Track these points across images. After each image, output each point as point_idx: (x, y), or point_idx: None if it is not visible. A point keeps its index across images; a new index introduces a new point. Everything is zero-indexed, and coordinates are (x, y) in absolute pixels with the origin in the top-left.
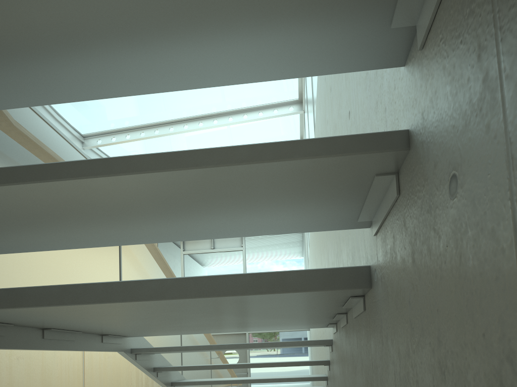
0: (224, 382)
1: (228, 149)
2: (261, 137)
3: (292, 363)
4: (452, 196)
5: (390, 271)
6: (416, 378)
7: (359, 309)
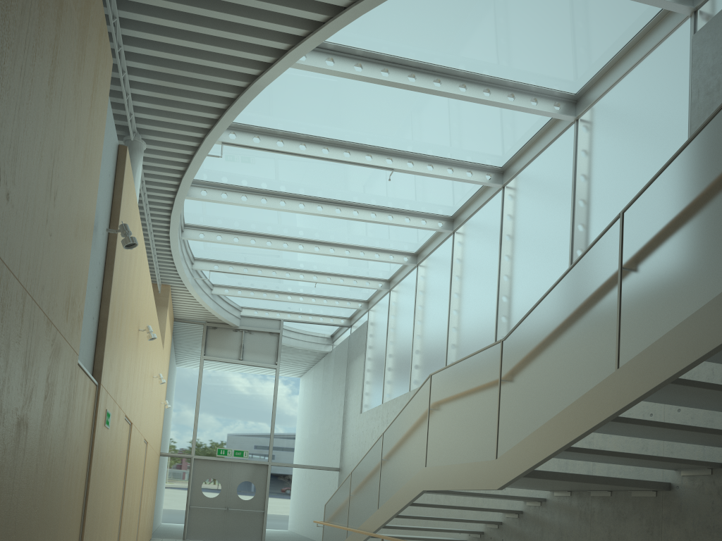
0: (431, 518)
1: (687, 460)
2: (356, 268)
3: (499, 510)
4: None
5: (696, 491)
6: (713, 521)
7: (646, 494)
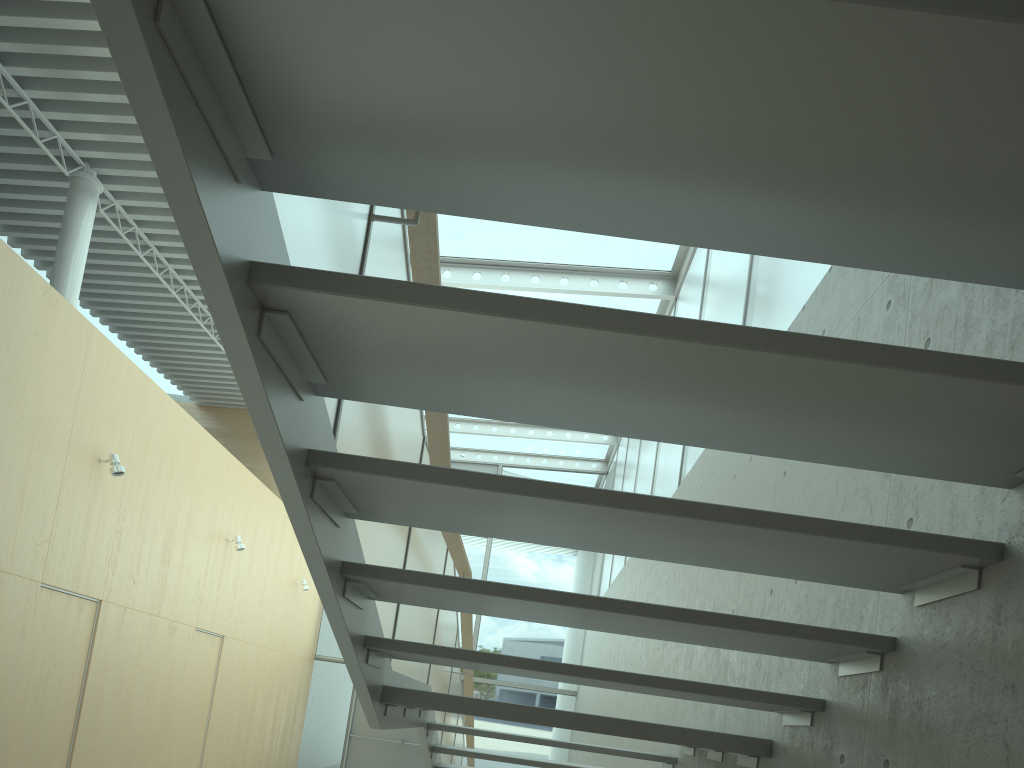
0: None
1: (722, 687)
2: None
3: None
4: (840, 763)
5: (793, 762)
6: None
7: (749, 763)
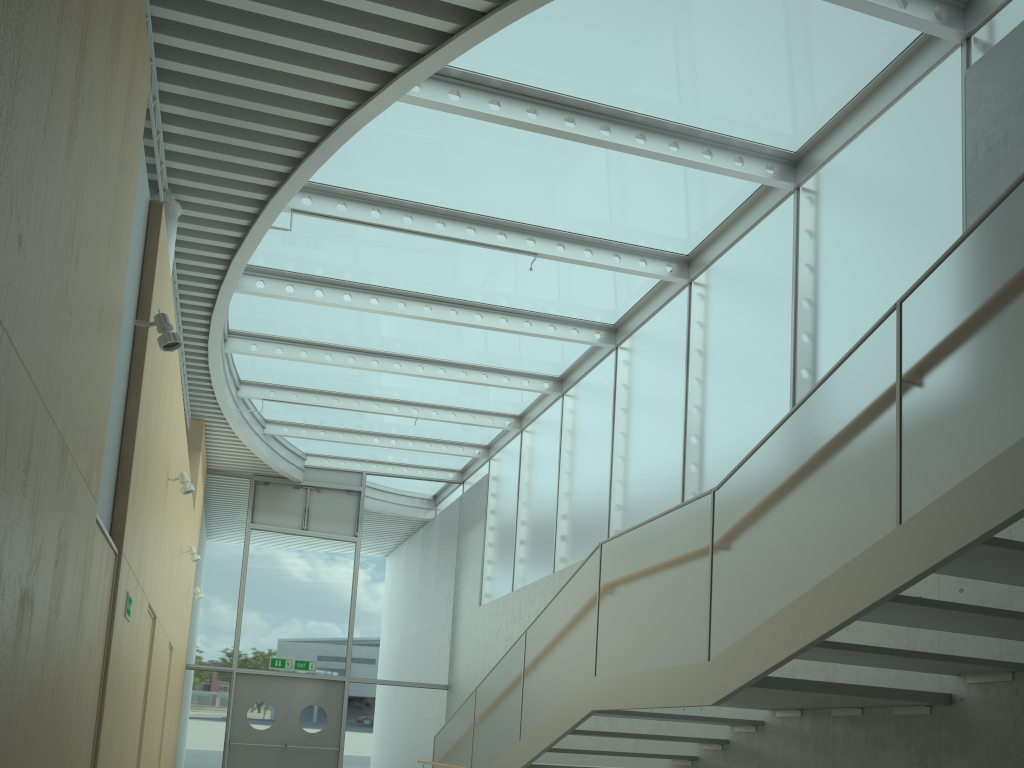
0: (598, 752)
1: (981, 659)
2: (475, 398)
3: (696, 738)
4: None
5: (991, 704)
6: (1018, 747)
7: (916, 711)
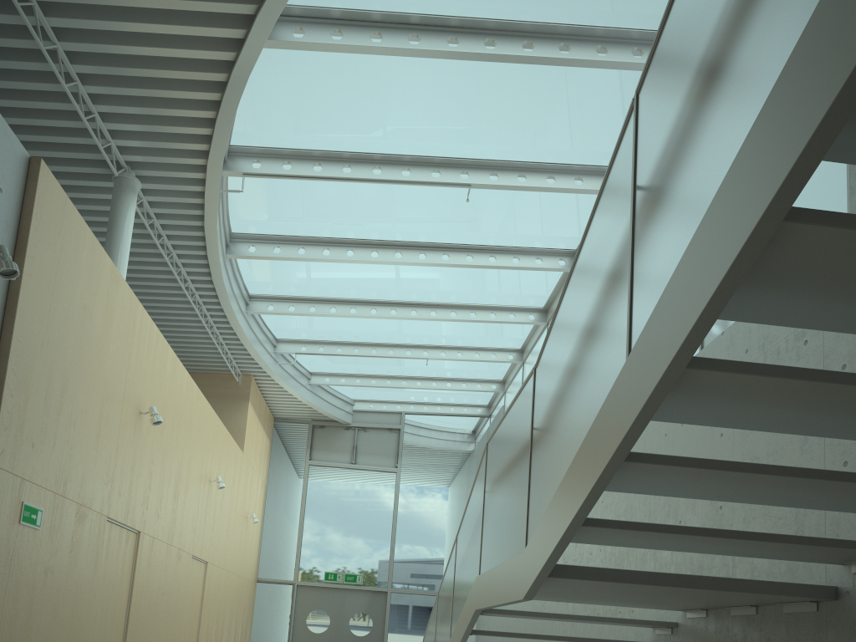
0: None
1: (841, 540)
2: (475, 337)
3: (614, 641)
4: None
5: None
6: None
7: (804, 608)
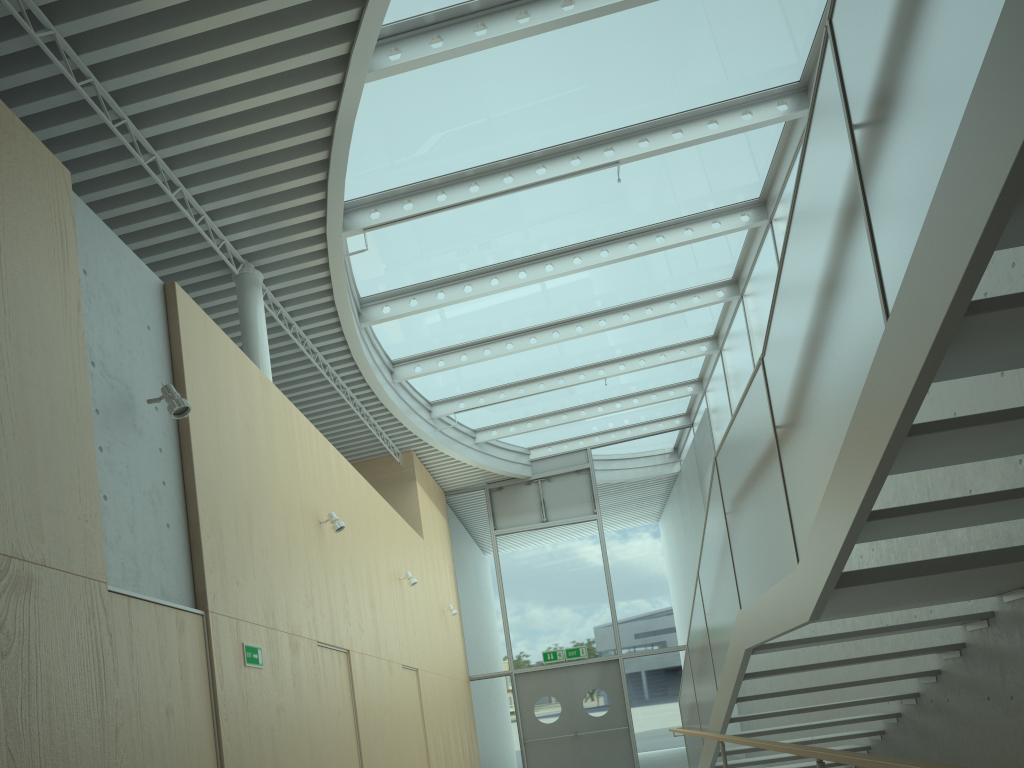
0: (804, 690)
1: None
2: (656, 336)
3: (917, 651)
4: None
5: None
6: None
7: None
